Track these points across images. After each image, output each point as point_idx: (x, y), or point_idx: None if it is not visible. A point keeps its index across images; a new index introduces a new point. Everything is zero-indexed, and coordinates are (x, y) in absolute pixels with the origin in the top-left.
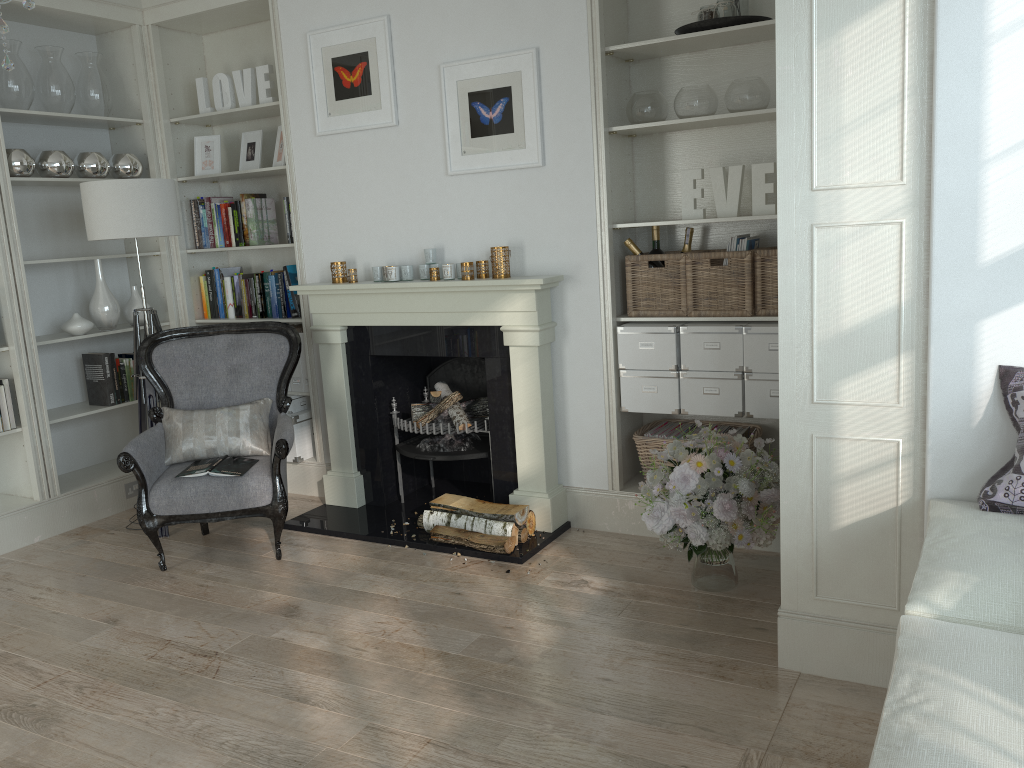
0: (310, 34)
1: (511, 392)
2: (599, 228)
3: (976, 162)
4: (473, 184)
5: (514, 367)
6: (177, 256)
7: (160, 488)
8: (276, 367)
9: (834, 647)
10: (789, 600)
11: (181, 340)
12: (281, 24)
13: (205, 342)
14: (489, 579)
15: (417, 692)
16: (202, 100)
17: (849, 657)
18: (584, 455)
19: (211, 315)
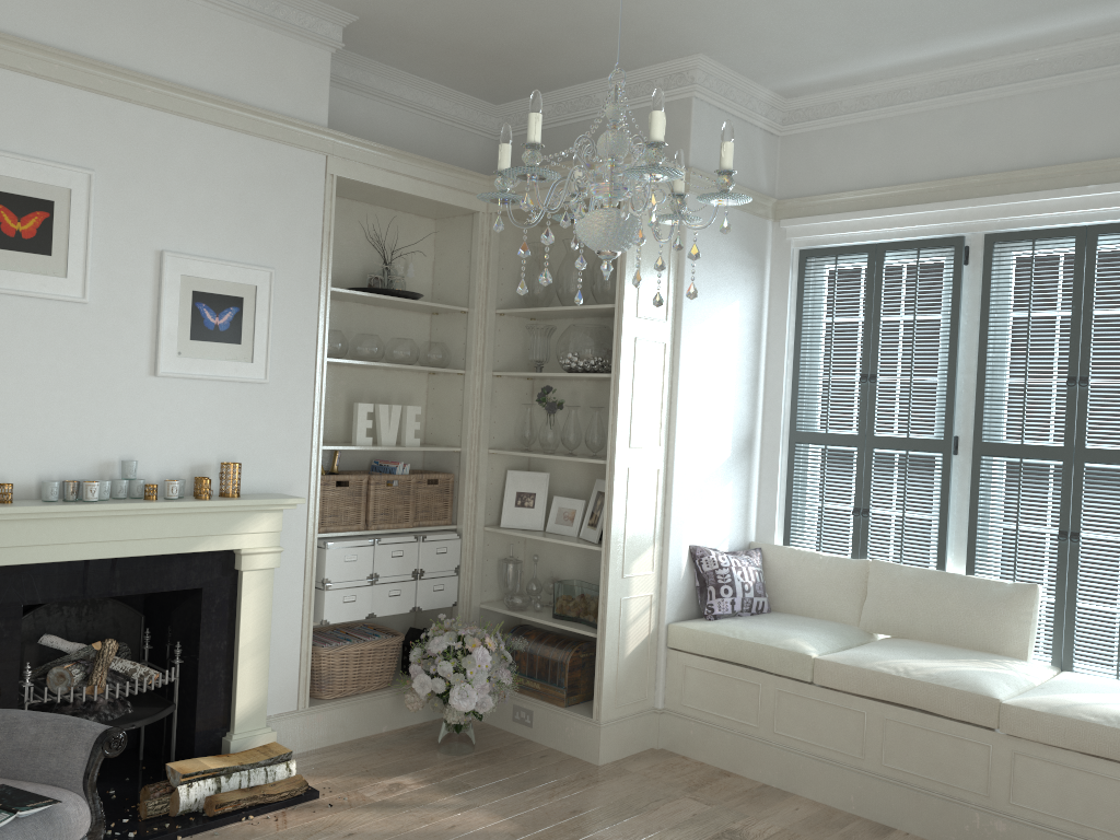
0: None
1: (231, 623)
2: (314, 449)
3: (687, 440)
4: (184, 390)
5: (246, 593)
6: None
7: None
8: None
9: (623, 736)
10: (605, 714)
11: None
12: None
13: None
14: (335, 816)
15: None
16: None
17: (628, 739)
18: (277, 679)
19: None
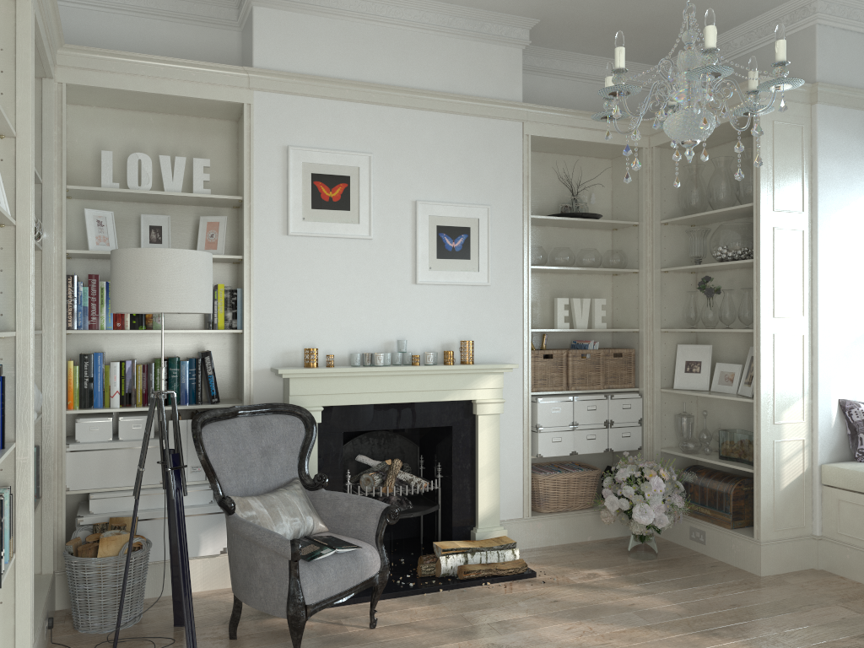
0: (293, 148)
1: (472, 451)
2: (525, 331)
3: (830, 310)
4: (434, 292)
5: (481, 431)
6: (58, 336)
7: (307, 575)
8: (297, 446)
9: (783, 555)
10: (764, 535)
11: (215, 424)
12: (256, 131)
13: (232, 425)
14: (546, 589)
15: (694, 644)
16: (109, 174)
17: (788, 558)
18: (507, 494)
19: (82, 405)
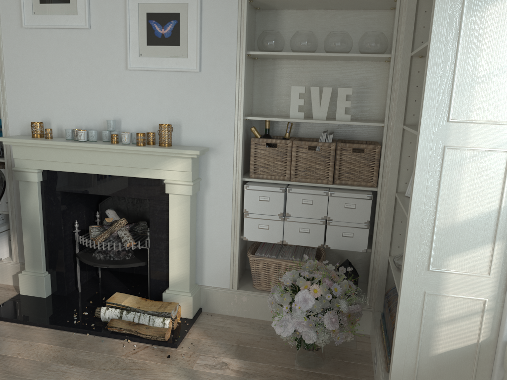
0: None
1: (167, 224)
2: (236, 118)
3: None
4: (146, 78)
5: (172, 208)
6: None
7: None
8: None
9: None
10: None
11: None
12: None
13: None
14: (156, 365)
15: None
16: None
17: None
18: (214, 266)
19: None
